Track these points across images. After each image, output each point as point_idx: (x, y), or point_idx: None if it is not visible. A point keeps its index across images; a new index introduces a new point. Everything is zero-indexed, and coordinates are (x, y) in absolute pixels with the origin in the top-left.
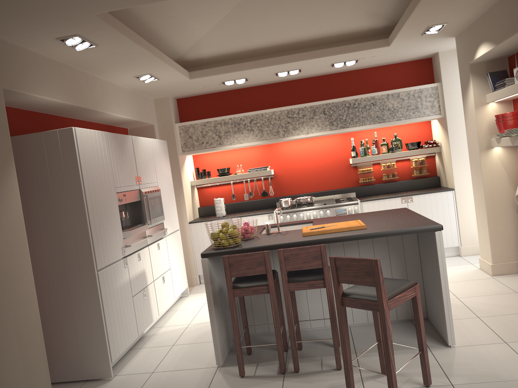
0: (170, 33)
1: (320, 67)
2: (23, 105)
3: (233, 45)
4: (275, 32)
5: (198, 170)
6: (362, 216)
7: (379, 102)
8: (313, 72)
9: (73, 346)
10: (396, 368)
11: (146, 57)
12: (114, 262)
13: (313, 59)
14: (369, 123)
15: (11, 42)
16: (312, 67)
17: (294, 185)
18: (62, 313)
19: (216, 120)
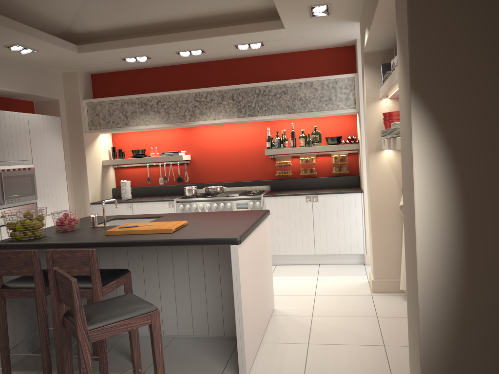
0: (29, 0)
1: (224, 48)
2: None
3: (119, 19)
4: (159, 6)
5: (114, 150)
6: (210, 216)
7: (291, 91)
8: (223, 54)
9: None
10: None
11: None
12: None
13: (204, 38)
14: (278, 113)
15: None
16: (214, 48)
17: (210, 173)
18: None
19: (124, 99)
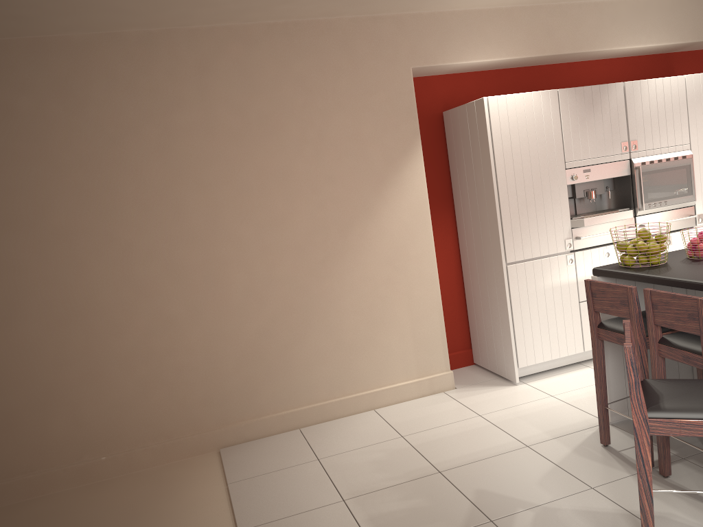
0: None
1: None
2: (473, 69)
3: None
4: None
5: None
6: None
7: None
8: None
9: (491, 337)
10: None
11: None
12: (548, 257)
13: None
14: None
15: (429, 11)
16: None
17: None
18: (484, 301)
19: None
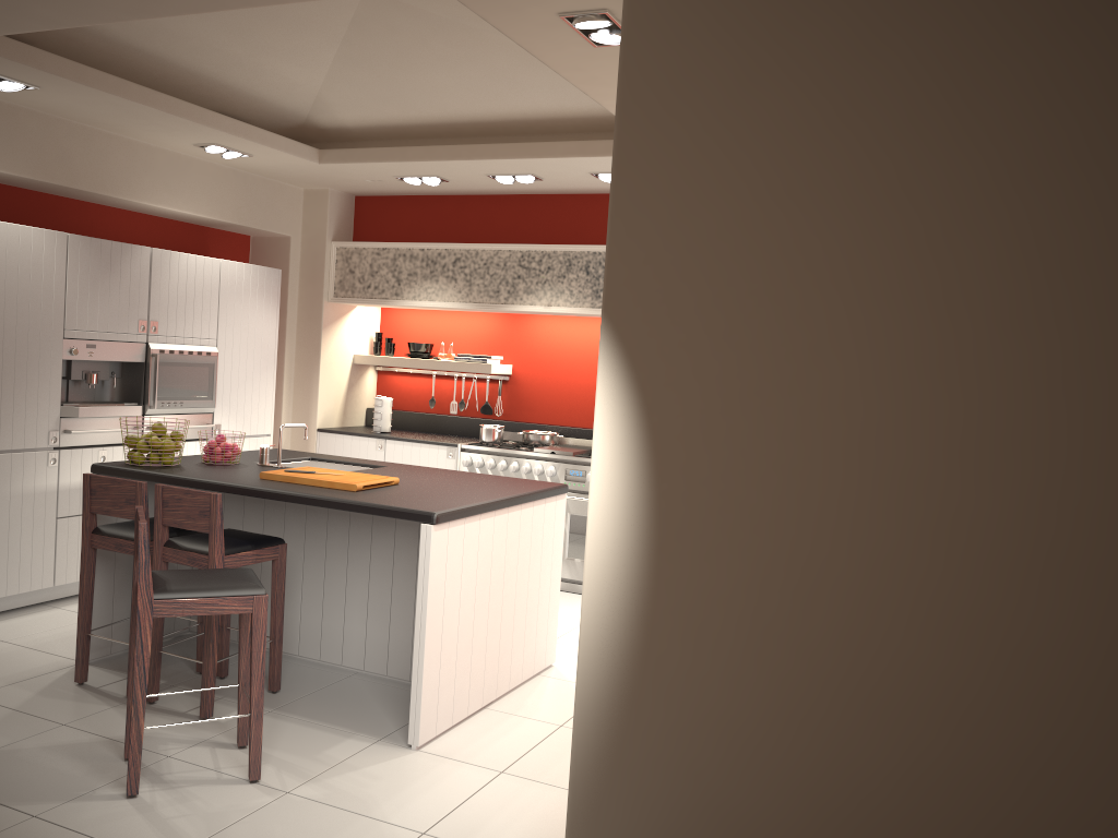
0: (235, 77)
1: (576, 177)
2: None
3: (389, 112)
4: (451, 96)
5: (379, 337)
6: (457, 478)
7: None
8: (579, 184)
9: None
10: (276, 745)
11: (163, 116)
12: (22, 452)
13: (528, 159)
14: None
15: None
16: (556, 174)
17: (543, 405)
18: None
19: (399, 249)
